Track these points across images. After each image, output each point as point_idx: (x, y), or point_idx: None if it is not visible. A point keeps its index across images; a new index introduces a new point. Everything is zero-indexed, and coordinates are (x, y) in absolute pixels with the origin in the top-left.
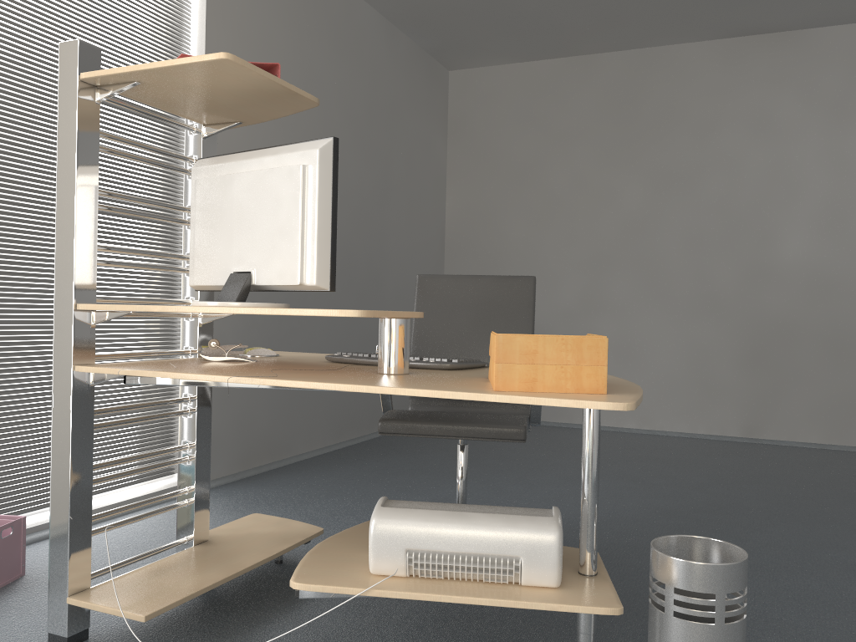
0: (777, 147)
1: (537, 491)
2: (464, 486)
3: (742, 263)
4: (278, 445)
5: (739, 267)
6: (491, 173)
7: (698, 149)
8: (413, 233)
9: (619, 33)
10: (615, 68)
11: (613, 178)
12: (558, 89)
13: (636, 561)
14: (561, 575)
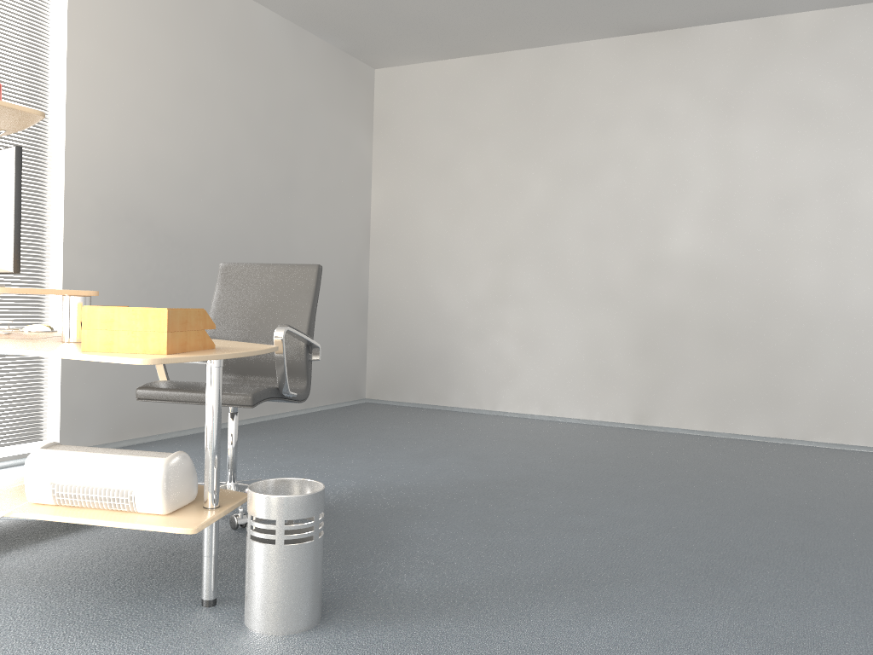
0: (669, 142)
1: (371, 464)
2: (233, 449)
3: (636, 255)
4: (158, 420)
5: (633, 259)
6: (412, 168)
7: (597, 144)
8: (328, 226)
9: (518, 33)
10: (523, 65)
11: (520, 173)
12: (472, 87)
13: (385, 518)
14: (166, 504)
